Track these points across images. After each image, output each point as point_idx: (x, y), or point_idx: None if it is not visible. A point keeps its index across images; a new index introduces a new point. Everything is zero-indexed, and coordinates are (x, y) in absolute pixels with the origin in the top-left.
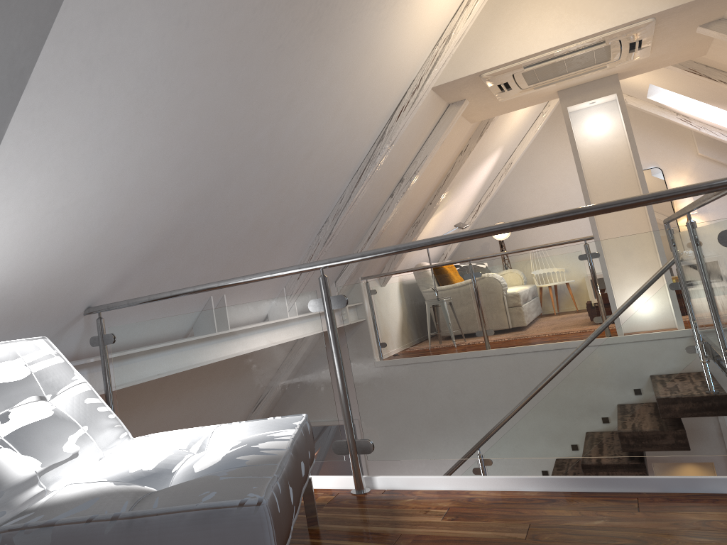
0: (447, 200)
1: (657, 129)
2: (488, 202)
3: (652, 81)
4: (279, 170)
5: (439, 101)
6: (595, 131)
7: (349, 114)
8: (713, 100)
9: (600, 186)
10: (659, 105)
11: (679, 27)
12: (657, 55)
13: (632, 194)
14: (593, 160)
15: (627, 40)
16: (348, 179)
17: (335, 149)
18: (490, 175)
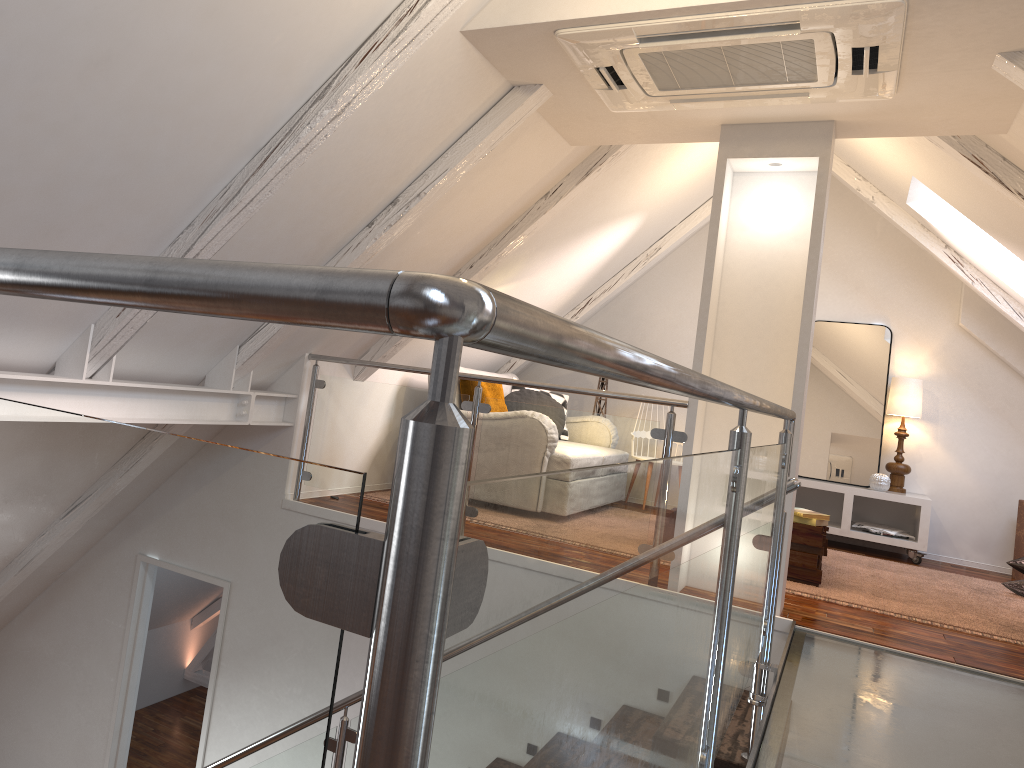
0: (516, 273)
1: (909, 264)
2: (605, 301)
3: (917, 173)
4: (5, 67)
5: (488, 71)
6: (764, 219)
7: (219, 6)
8: (1004, 233)
9: (738, 319)
10: (922, 222)
11: (959, 42)
12: (913, 103)
13: (785, 349)
14: (744, 269)
15: (848, 37)
16: (241, 155)
17: (188, 75)
18: (617, 257)
